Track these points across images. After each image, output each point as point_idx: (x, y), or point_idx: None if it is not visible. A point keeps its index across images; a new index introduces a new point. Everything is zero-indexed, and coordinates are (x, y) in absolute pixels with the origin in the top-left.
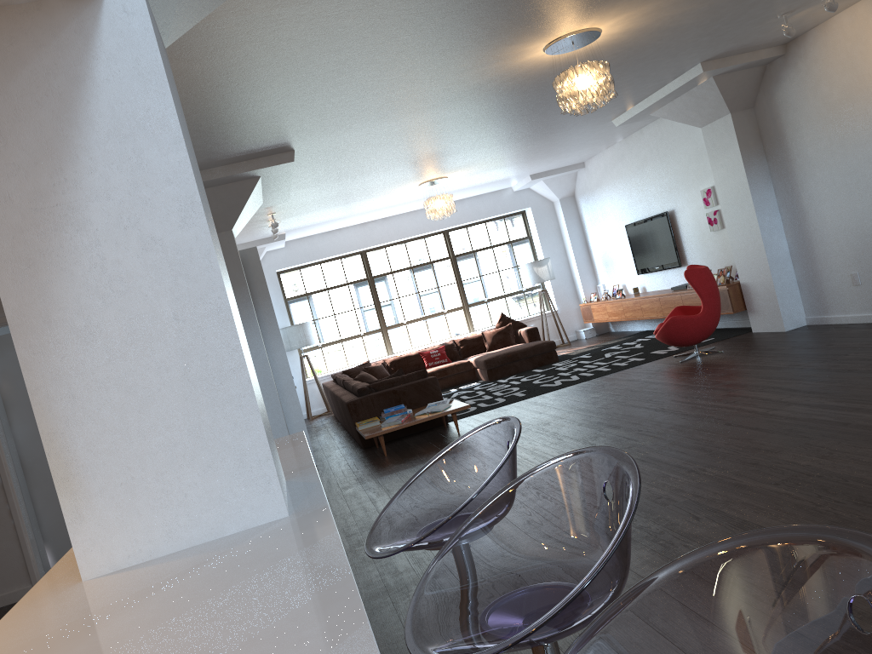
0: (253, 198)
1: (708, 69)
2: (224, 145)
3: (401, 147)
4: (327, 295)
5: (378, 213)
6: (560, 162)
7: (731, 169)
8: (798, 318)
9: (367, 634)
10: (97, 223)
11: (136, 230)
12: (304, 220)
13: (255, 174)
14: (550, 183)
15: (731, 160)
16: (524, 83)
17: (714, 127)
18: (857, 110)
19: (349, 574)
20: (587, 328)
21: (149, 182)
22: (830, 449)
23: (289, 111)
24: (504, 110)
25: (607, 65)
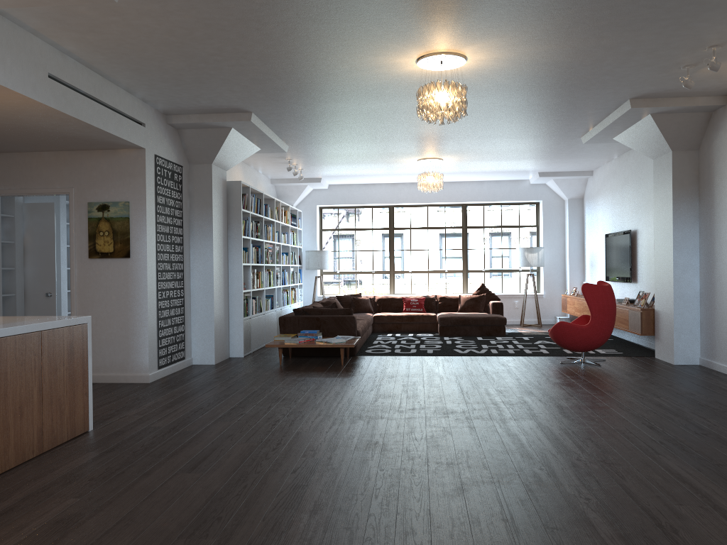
0: (234, 143)
1: (637, 106)
2: (180, 98)
3: (360, 126)
4: (354, 234)
5: (401, 177)
6: (562, 166)
7: (664, 203)
8: (691, 356)
9: None
10: None
11: None
12: (329, 170)
13: (225, 125)
14: (560, 183)
15: (666, 195)
16: None
17: (660, 161)
18: None
19: None
20: (564, 316)
21: None
22: (468, 460)
23: (212, 81)
24: None
25: (460, 86)
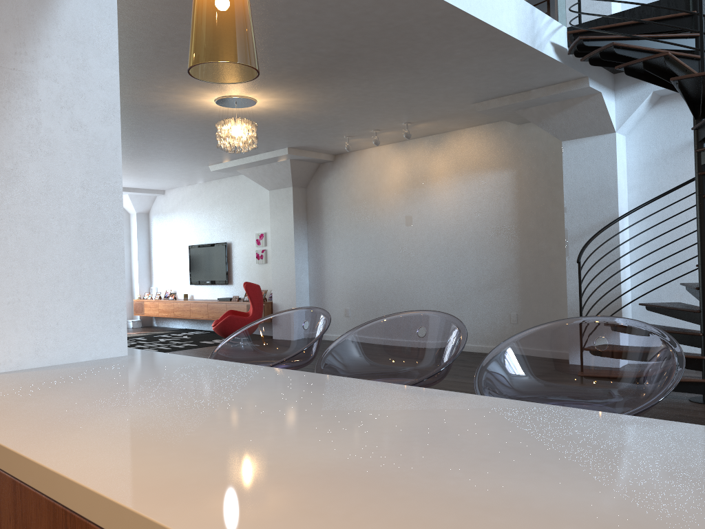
0: None
1: (291, 153)
2: None
3: None
4: None
5: None
6: (150, 184)
7: (284, 224)
8: None
9: (338, 376)
10: (42, 95)
11: (70, 112)
12: None
13: None
14: (133, 198)
15: (286, 218)
16: (184, 116)
17: (278, 192)
18: (370, 208)
19: (265, 366)
20: (134, 319)
21: (87, 82)
22: None
23: None
24: (153, 130)
25: (256, 126)
